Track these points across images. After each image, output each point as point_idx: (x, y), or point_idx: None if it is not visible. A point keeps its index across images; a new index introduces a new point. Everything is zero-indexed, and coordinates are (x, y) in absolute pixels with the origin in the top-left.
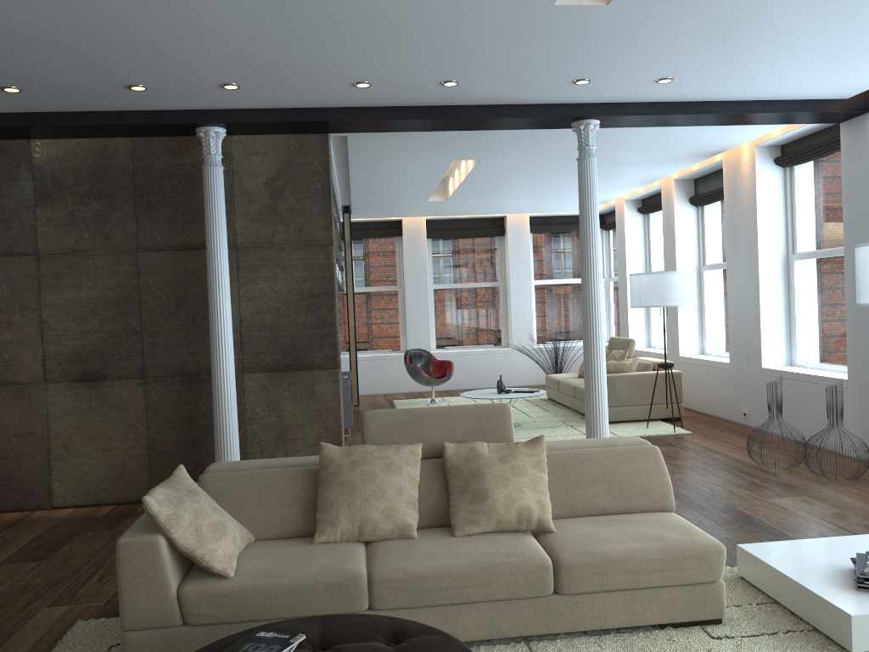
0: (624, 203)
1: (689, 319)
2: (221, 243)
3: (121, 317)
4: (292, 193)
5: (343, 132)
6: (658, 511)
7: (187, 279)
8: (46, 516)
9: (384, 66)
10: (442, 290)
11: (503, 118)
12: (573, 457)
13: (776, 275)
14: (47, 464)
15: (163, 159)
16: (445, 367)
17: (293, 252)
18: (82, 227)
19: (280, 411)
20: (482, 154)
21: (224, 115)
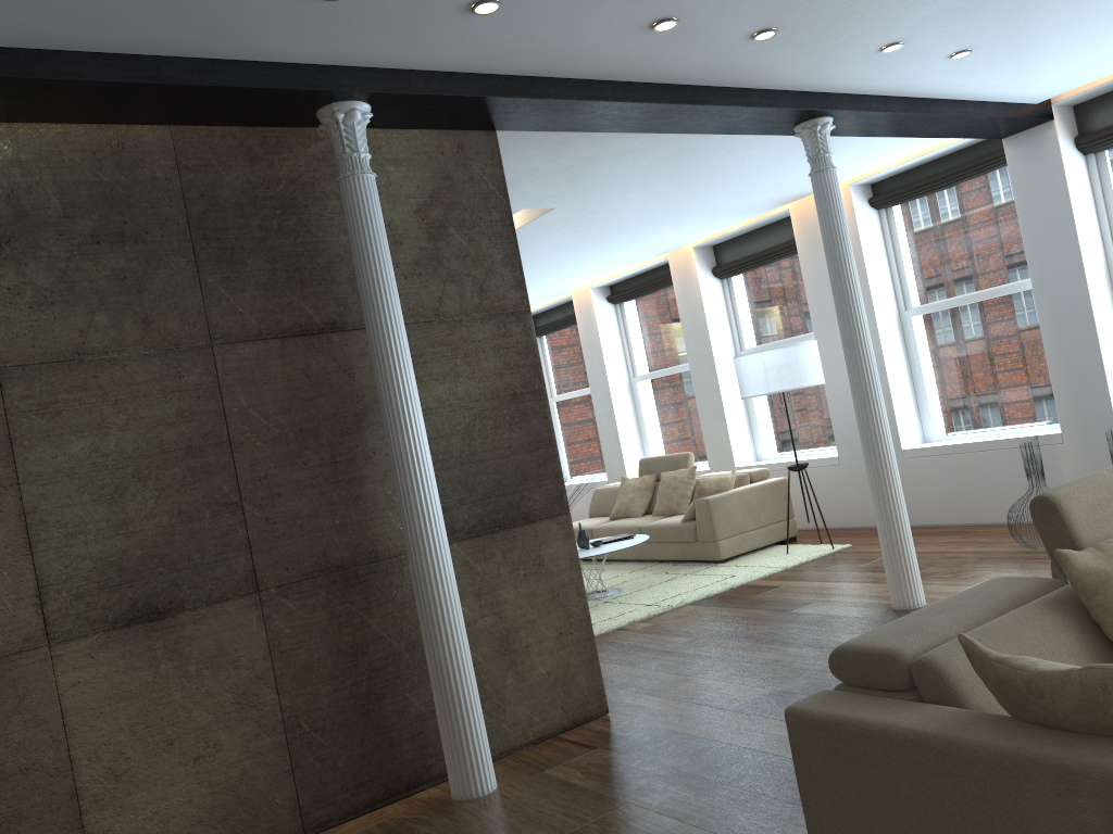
0: (591, 291)
1: (737, 419)
2: (398, 310)
3: (197, 478)
4: (459, 228)
5: (525, 127)
6: None
7: (311, 391)
8: None
9: None
10: None
11: (751, 108)
12: None
13: (894, 337)
14: (76, 826)
15: (236, 168)
16: None
17: (475, 327)
18: (92, 305)
19: (497, 604)
20: (573, 197)
21: (391, 78)
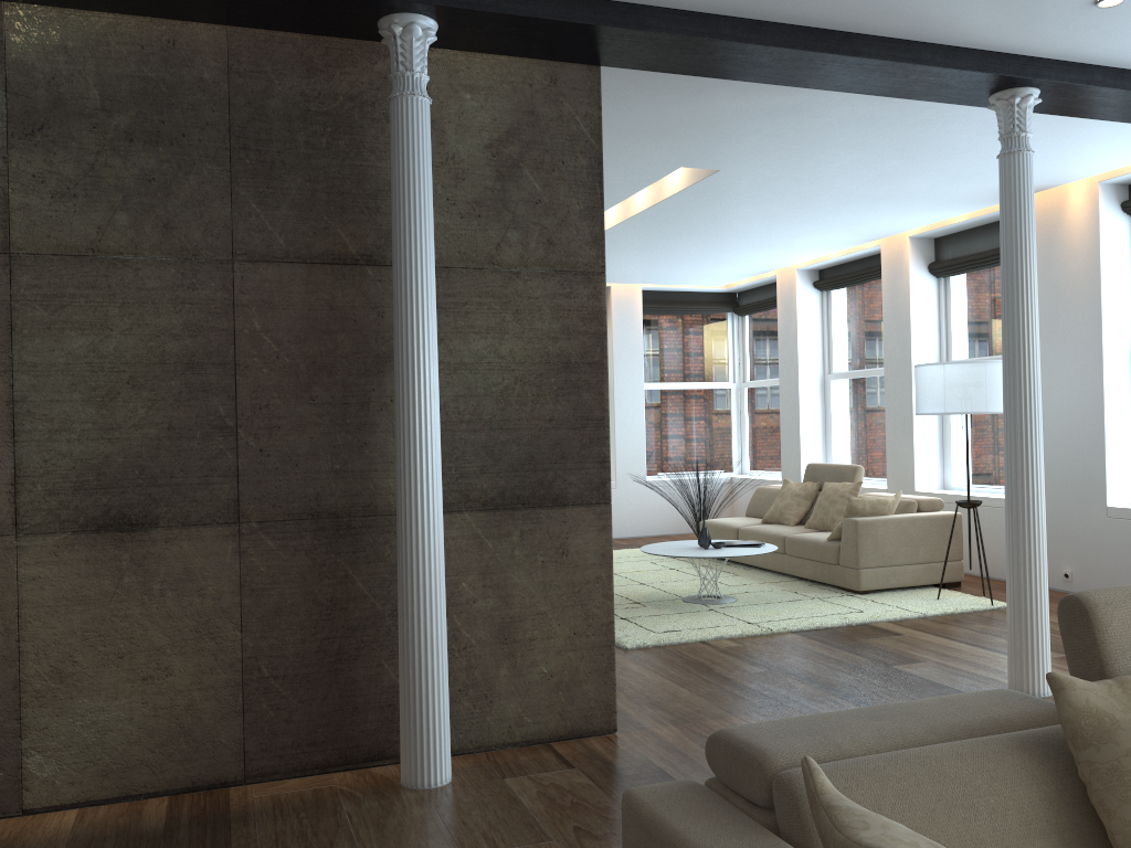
0: (796, 273)
1: (927, 438)
2: (428, 250)
3: (194, 395)
4: (535, 170)
5: (633, 65)
6: None
7: (332, 324)
8: (22, 837)
9: None
10: None
11: (920, 66)
12: None
13: (1124, 371)
14: (13, 716)
15: (291, 78)
16: None
17: (534, 282)
18: (115, 203)
19: (505, 587)
20: (737, 159)
21: None
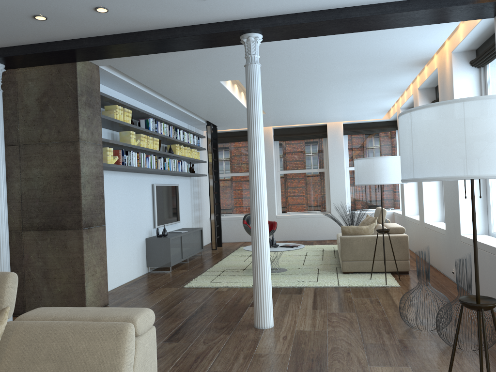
0: (400, 110)
1: (432, 194)
2: None
3: None
4: (53, 105)
5: (82, 60)
6: None
7: None
8: None
9: None
10: (285, 174)
11: (177, 38)
12: (44, 329)
13: None
14: None
15: None
16: (271, 225)
17: (54, 147)
18: None
19: (45, 258)
20: (233, 75)
21: None
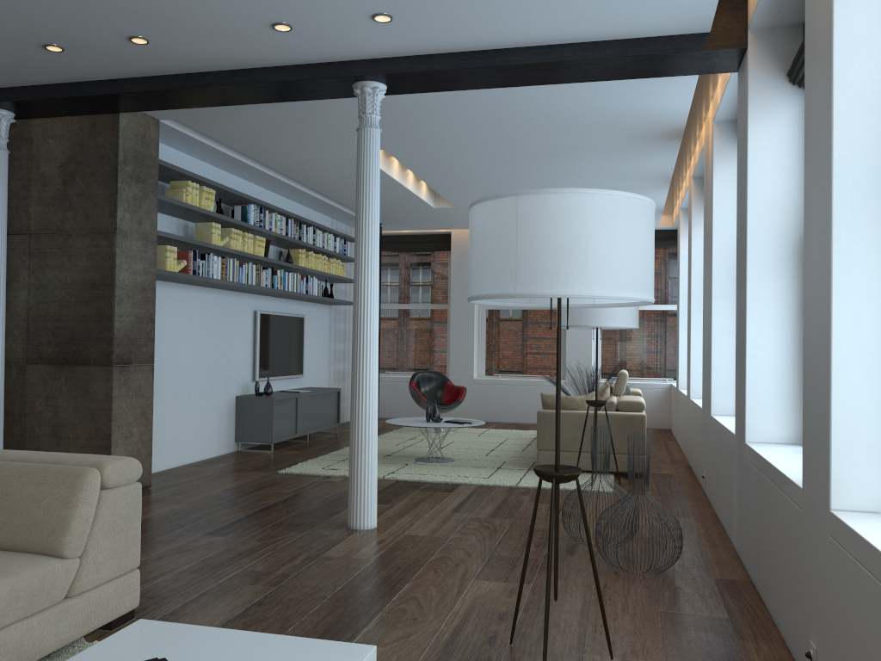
0: (680, 212)
1: None
2: None
3: None
4: (82, 177)
5: (127, 110)
6: (43, 554)
7: None
8: None
9: (26, 20)
10: (495, 311)
11: (258, 84)
12: None
13: None
14: None
15: None
16: (457, 393)
17: (79, 239)
18: None
19: (57, 407)
20: None
21: None
